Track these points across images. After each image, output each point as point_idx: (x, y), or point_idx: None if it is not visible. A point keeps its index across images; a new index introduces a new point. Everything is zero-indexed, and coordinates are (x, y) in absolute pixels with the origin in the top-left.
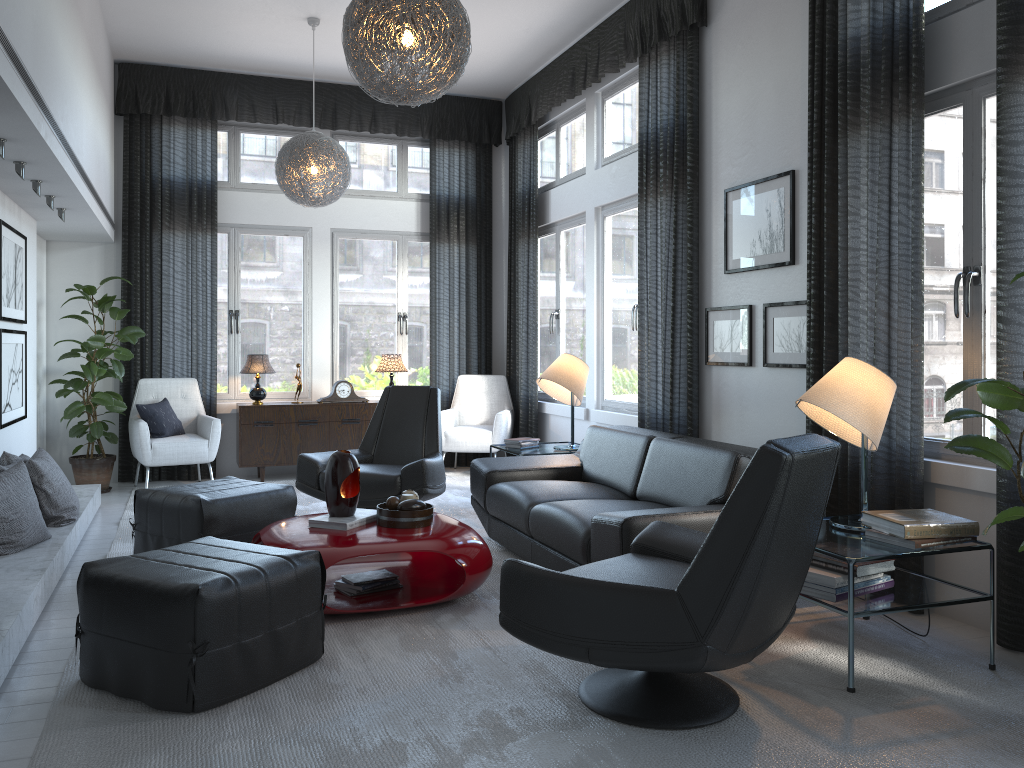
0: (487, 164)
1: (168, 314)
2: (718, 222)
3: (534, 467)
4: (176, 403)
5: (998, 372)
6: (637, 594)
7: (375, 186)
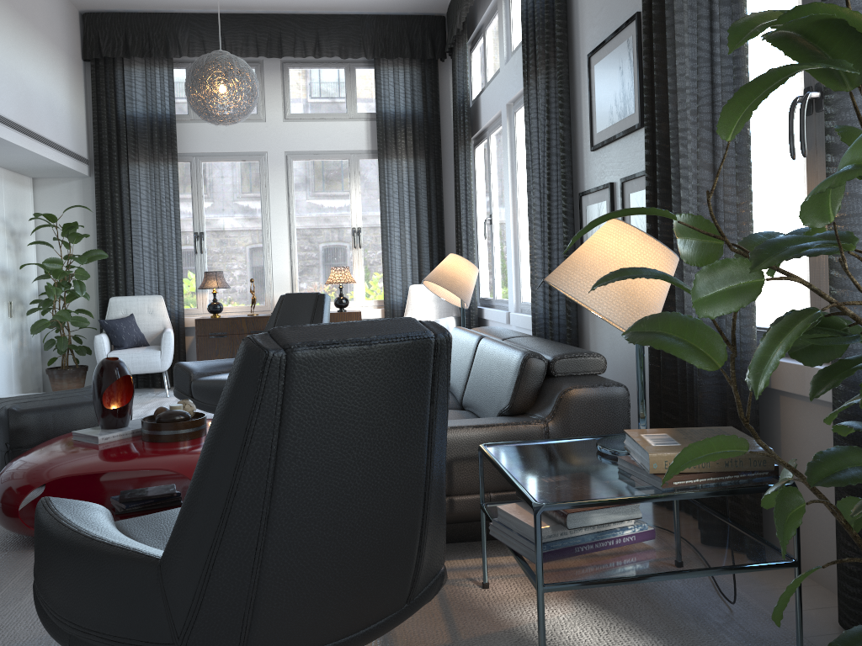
0: (433, 79)
1: (137, 238)
2: (586, 94)
3: None
4: (143, 318)
5: (828, 227)
6: (116, 563)
7: (326, 109)
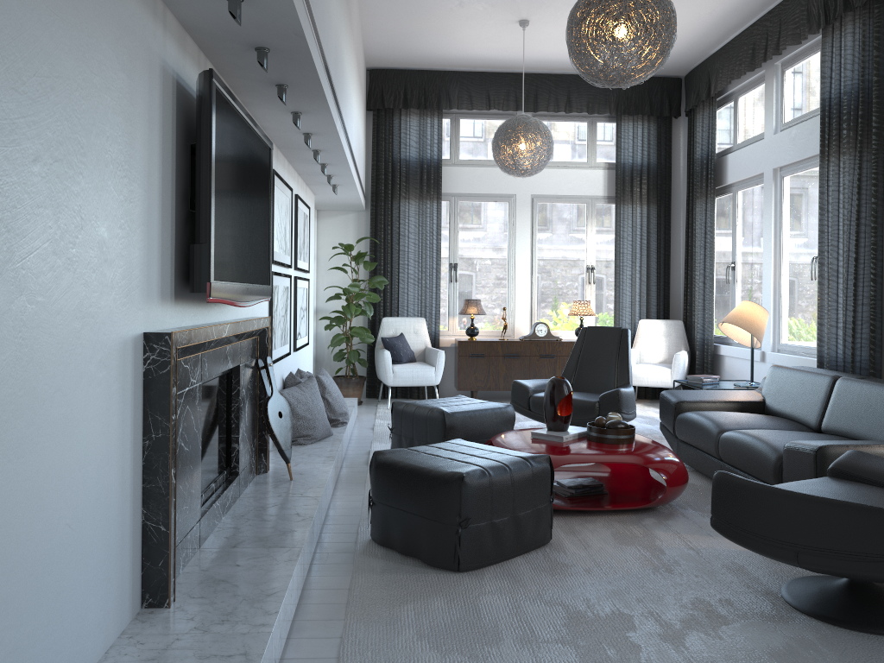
0: (667, 134)
1: (403, 266)
2: None
3: (719, 400)
4: (409, 337)
5: None
6: (845, 509)
7: (568, 158)
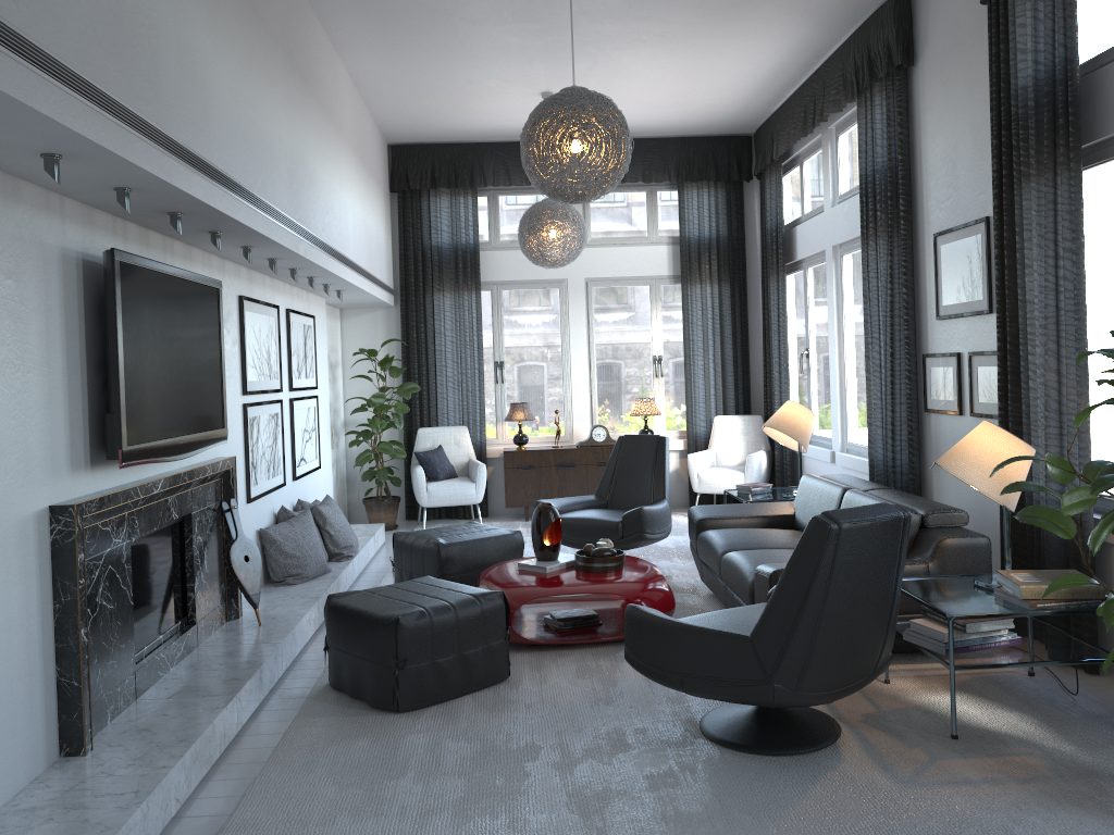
0: (738, 201)
1: (441, 368)
2: (930, 266)
3: (745, 515)
4: (450, 449)
5: None
6: (718, 638)
7: (626, 233)
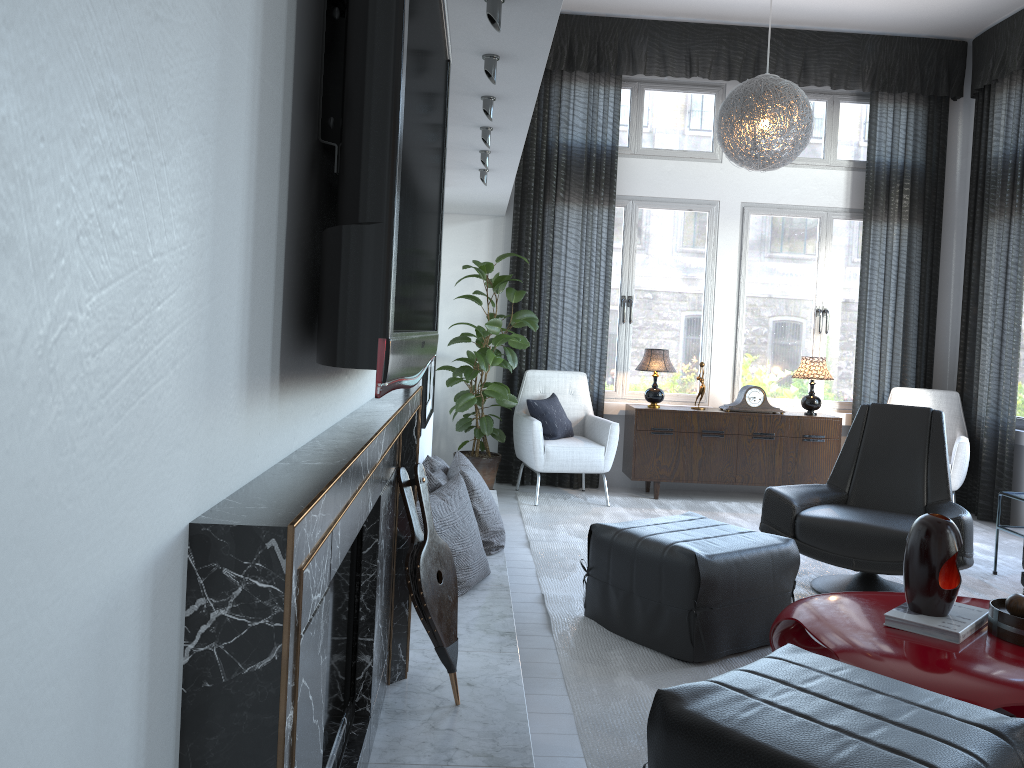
0: (942, 123)
1: (557, 298)
2: None
3: None
4: (563, 400)
5: None
6: None
7: None
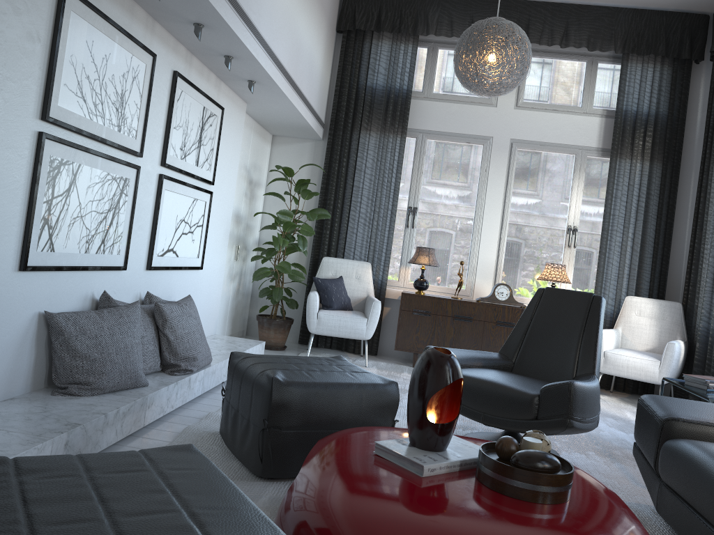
0: (684, 81)
1: (356, 204)
2: None
3: None
4: (350, 282)
5: None
6: None
7: (559, 101)
